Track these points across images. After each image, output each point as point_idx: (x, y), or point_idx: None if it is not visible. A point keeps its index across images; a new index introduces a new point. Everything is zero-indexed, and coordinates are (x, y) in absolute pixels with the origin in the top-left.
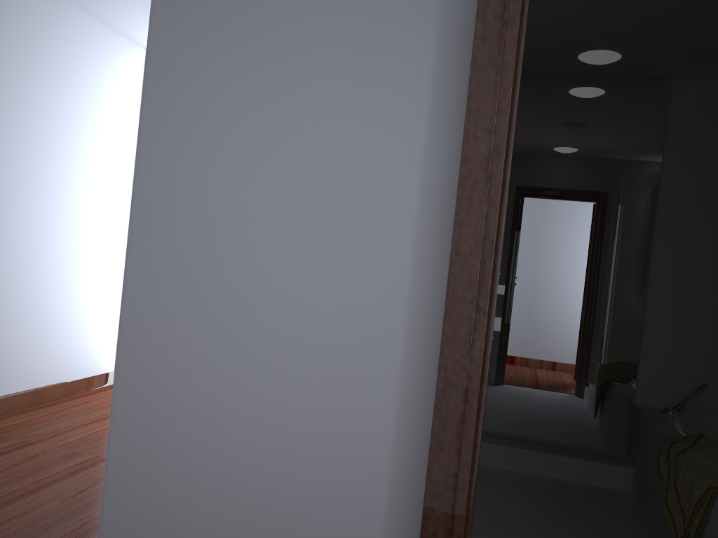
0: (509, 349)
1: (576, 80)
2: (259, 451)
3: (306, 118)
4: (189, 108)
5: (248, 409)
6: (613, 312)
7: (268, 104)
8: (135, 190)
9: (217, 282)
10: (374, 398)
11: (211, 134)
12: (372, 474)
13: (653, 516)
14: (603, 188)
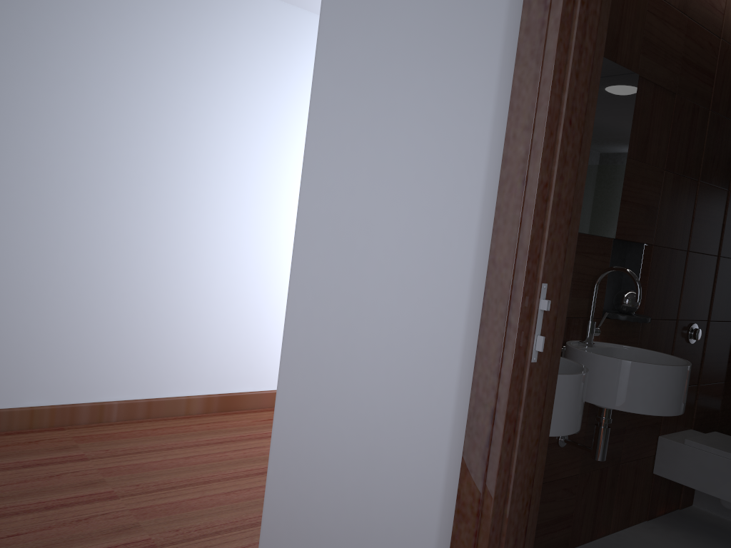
0: None
1: None
2: (355, 442)
3: (401, 134)
4: (331, 135)
5: (351, 403)
6: None
7: (378, 124)
8: (298, 208)
9: (339, 286)
10: (435, 409)
11: (342, 156)
12: (430, 485)
13: None
14: None
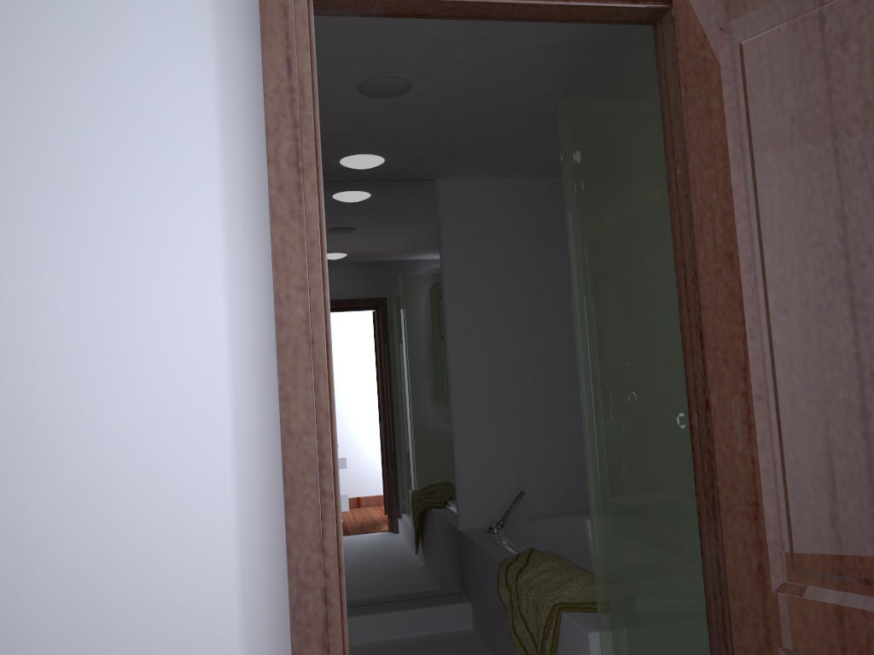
0: None
1: (340, 185)
2: None
3: (62, 292)
4: None
5: None
6: (421, 434)
7: (2, 277)
8: None
9: None
10: (210, 630)
11: None
12: None
13: (502, 650)
14: (388, 301)
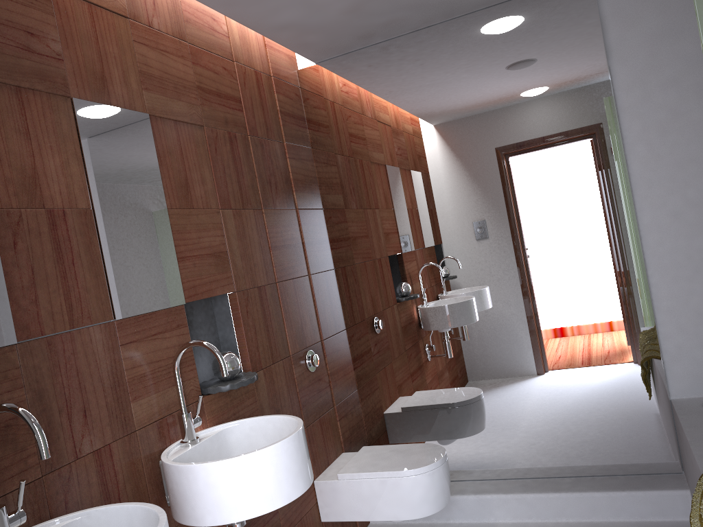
0: (493, 368)
1: (474, 17)
2: None
3: None
4: None
5: None
6: (607, 290)
7: None
8: None
9: None
10: None
11: None
12: None
13: None
14: (547, 139)
